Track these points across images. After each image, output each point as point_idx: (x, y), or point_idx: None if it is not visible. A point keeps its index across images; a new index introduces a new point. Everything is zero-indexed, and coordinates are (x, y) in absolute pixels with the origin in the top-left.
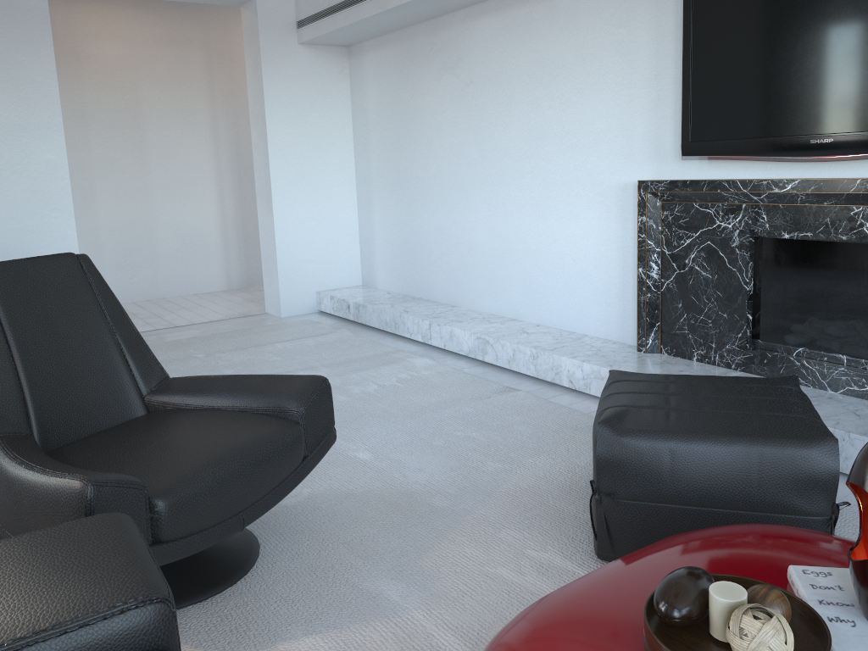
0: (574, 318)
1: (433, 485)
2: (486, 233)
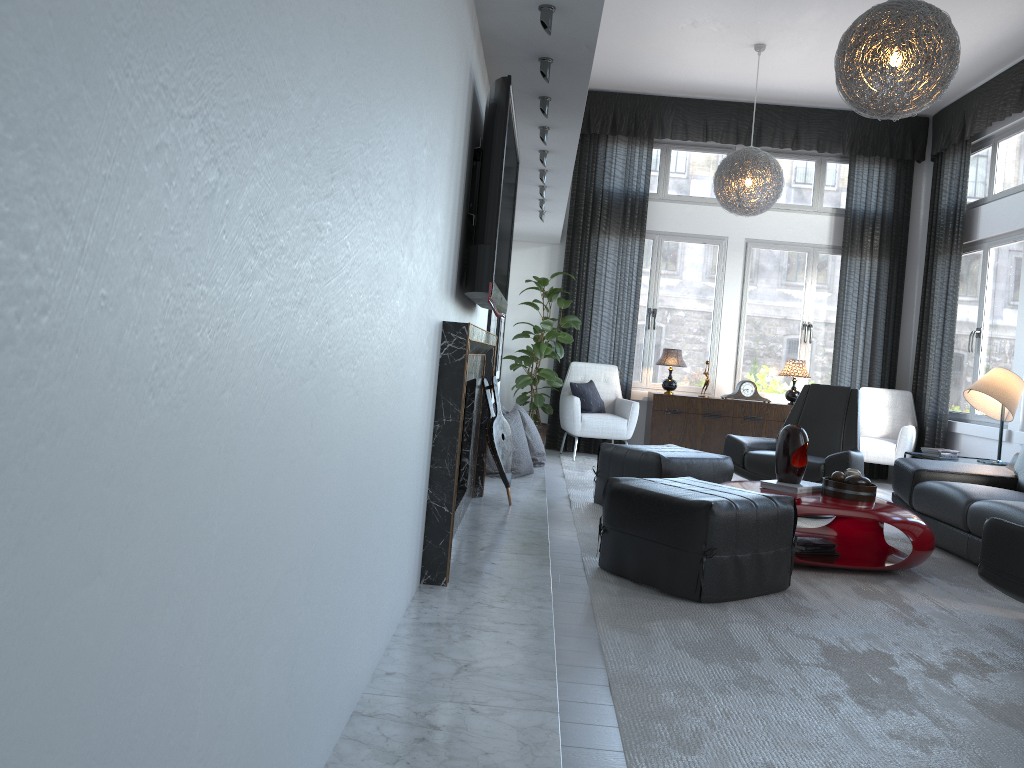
0: (394, 605)
1: (866, 646)
2: (344, 478)
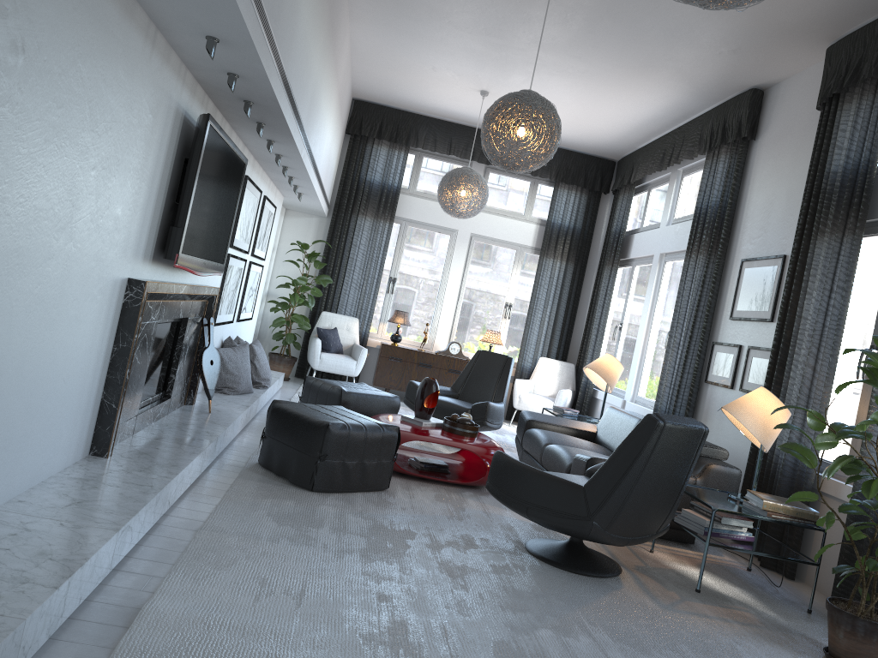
0: (45, 462)
1: (405, 527)
2: None
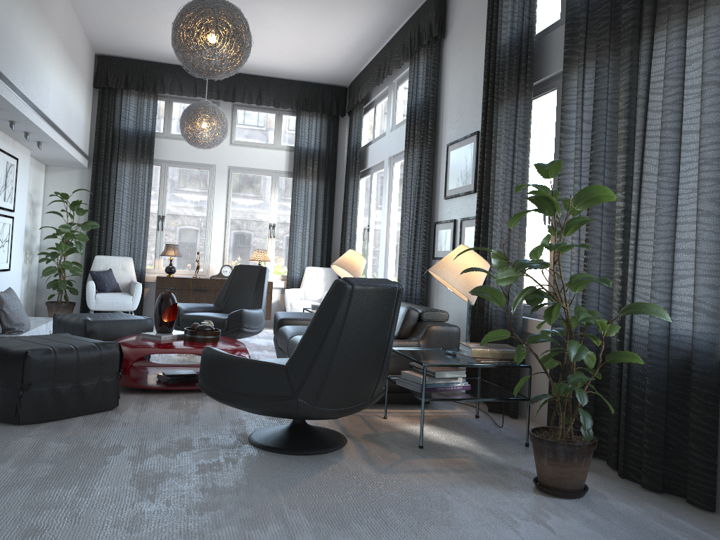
0: None
1: (115, 443)
2: None
